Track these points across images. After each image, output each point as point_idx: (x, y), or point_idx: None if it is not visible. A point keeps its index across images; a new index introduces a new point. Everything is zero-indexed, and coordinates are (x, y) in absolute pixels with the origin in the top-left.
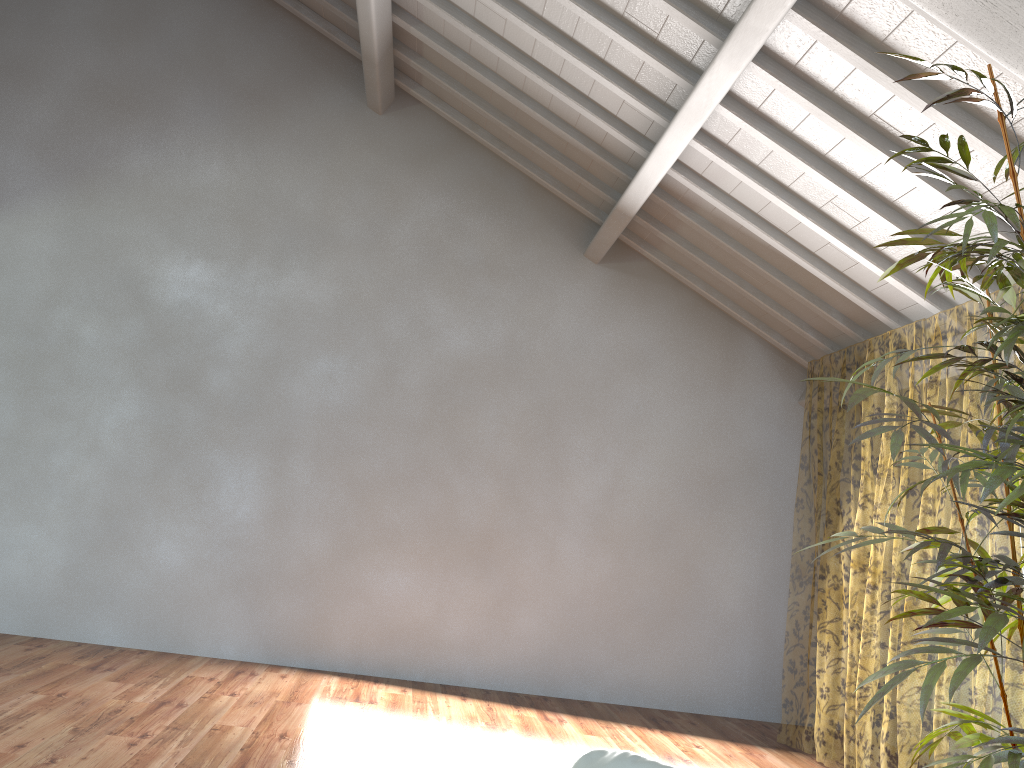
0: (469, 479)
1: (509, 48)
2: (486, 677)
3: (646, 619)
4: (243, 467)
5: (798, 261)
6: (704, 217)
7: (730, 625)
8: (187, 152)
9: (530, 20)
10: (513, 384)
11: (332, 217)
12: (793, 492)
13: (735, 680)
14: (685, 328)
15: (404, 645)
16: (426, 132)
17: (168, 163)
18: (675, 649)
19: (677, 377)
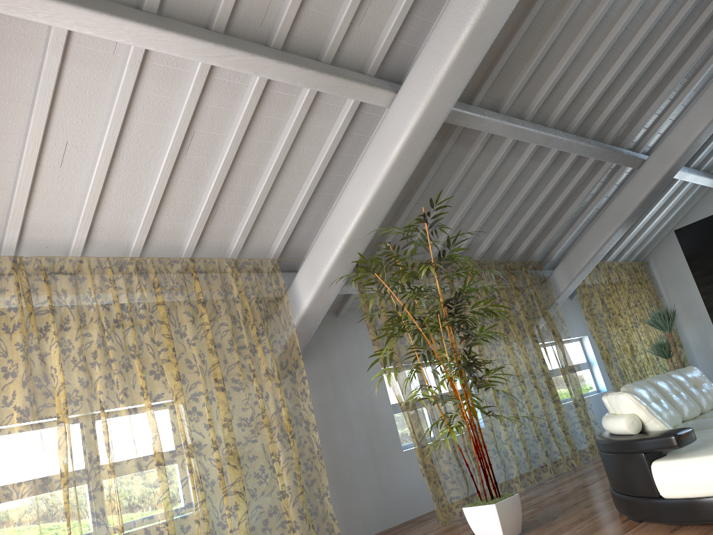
0: None
1: None
2: None
3: None
4: None
5: None
6: None
7: None
8: None
9: None
10: None
11: None
12: None
13: None
14: None
15: None
16: None
17: None
18: None
19: None
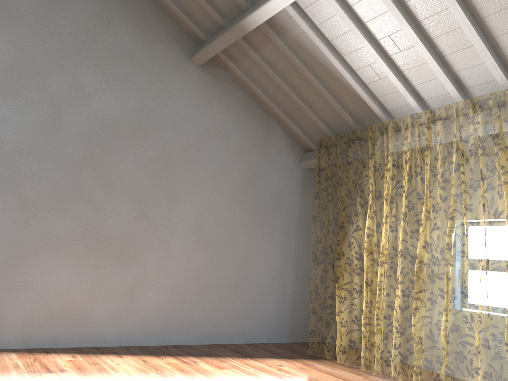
0: (113, 202)
1: None
2: (124, 338)
3: (222, 290)
4: None
5: (345, 74)
6: (287, 41)
7: (265, 290)
8: None
9: None
10: (144, 138)
11: None
12: (295, 213)
13: (267, 321)
14: (245, 115)
15: (64, 322)
16: None
17: None
18: (237, 306)
19: (240, 144)
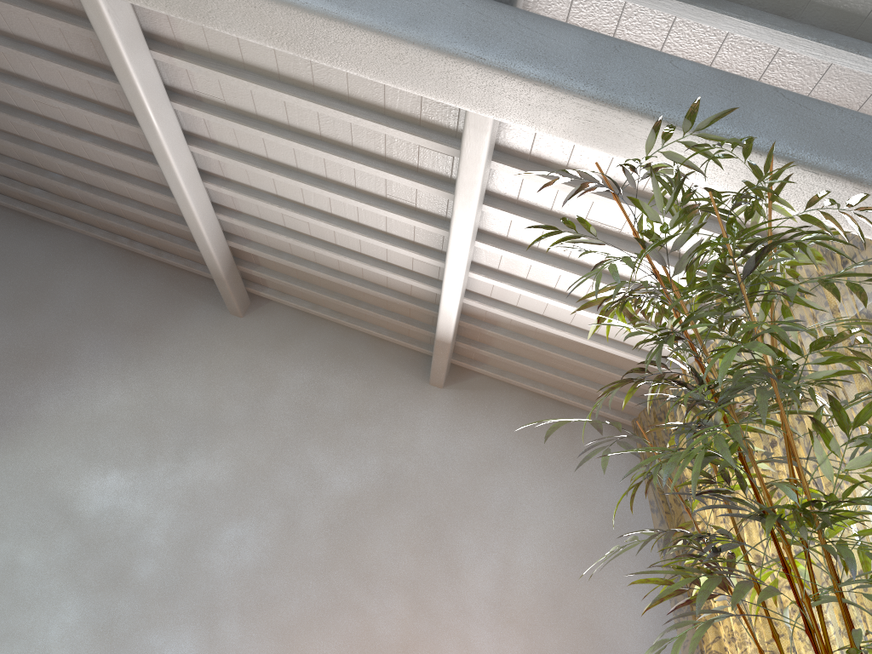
0: (378, 599)
1: (318, 242)
2: None
3: None
4: (179, 641)
5: (587, 343)
6: (507, 328)
7: None
8: (91, 385)
9: (324, 218)
10: (397, 505)
11: (218, 407)
12: None
13: None
14: (528, 421)
15: None
16: (281, 321)
17: (76, 398)
18: None
19: (532, 463)
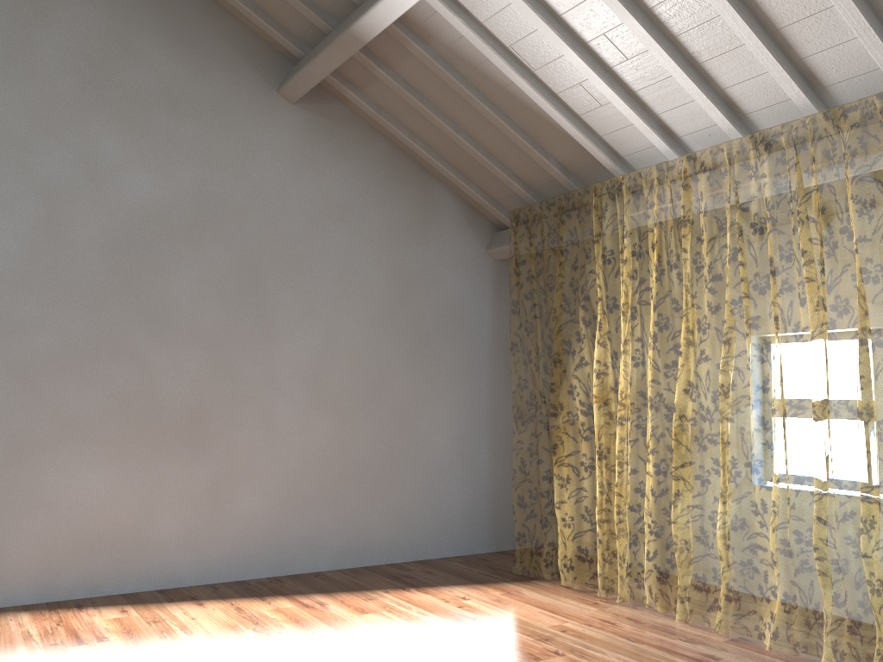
0: (168, 351)
1: None
2: (208, 571)
3: (368, 478)
4: None
5: (540, 102)
6: (438, 51)
7: (442, 470)
8: None
9: None
10: (211, 238)
11: None
12: (486, 337)
13: (450, 521)
14: (384, 178)
15: (106, 555)
16: None
17: None
18: (396, 502)
19: (380, 229)
